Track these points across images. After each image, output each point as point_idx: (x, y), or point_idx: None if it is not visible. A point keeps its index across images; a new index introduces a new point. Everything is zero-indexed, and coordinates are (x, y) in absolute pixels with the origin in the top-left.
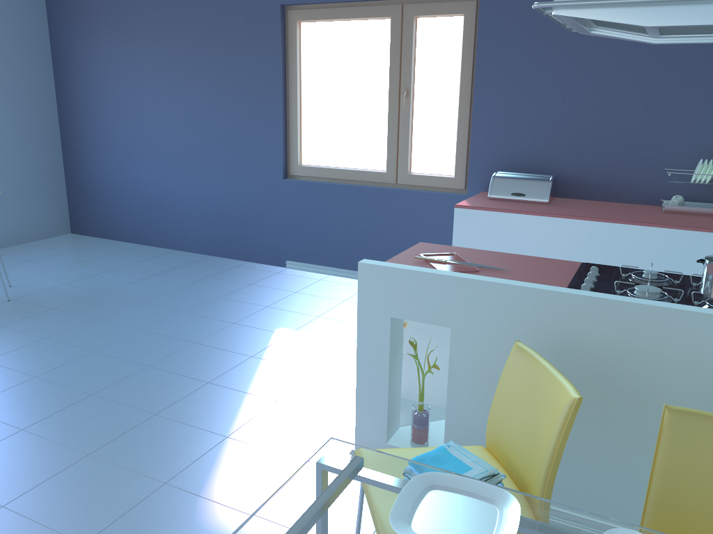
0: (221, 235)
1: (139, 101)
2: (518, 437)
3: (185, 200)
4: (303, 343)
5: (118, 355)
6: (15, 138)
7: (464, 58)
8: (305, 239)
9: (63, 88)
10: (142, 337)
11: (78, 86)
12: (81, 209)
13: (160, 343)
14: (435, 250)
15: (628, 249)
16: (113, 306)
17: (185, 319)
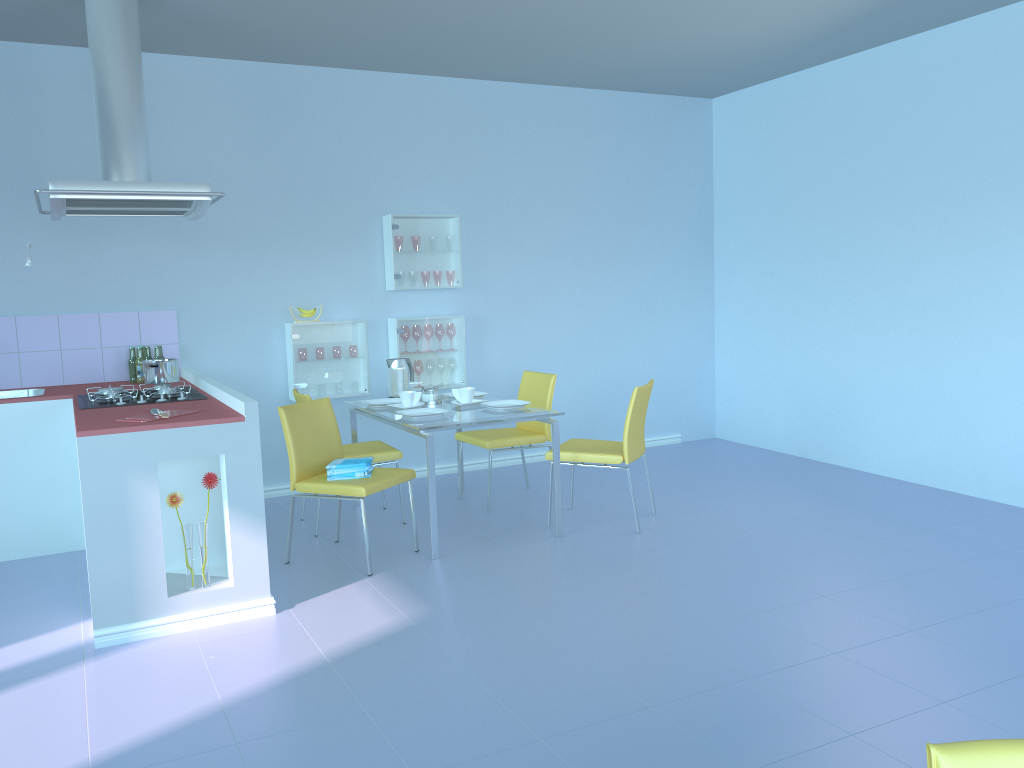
0: None
1: None
2: (315, 446)
3: None
4: None
5: None
6: None
7: None
8: None
9: None
10: None
11: None
12: None
13: None
14: (112, 424)
15: None
16: None
17: None
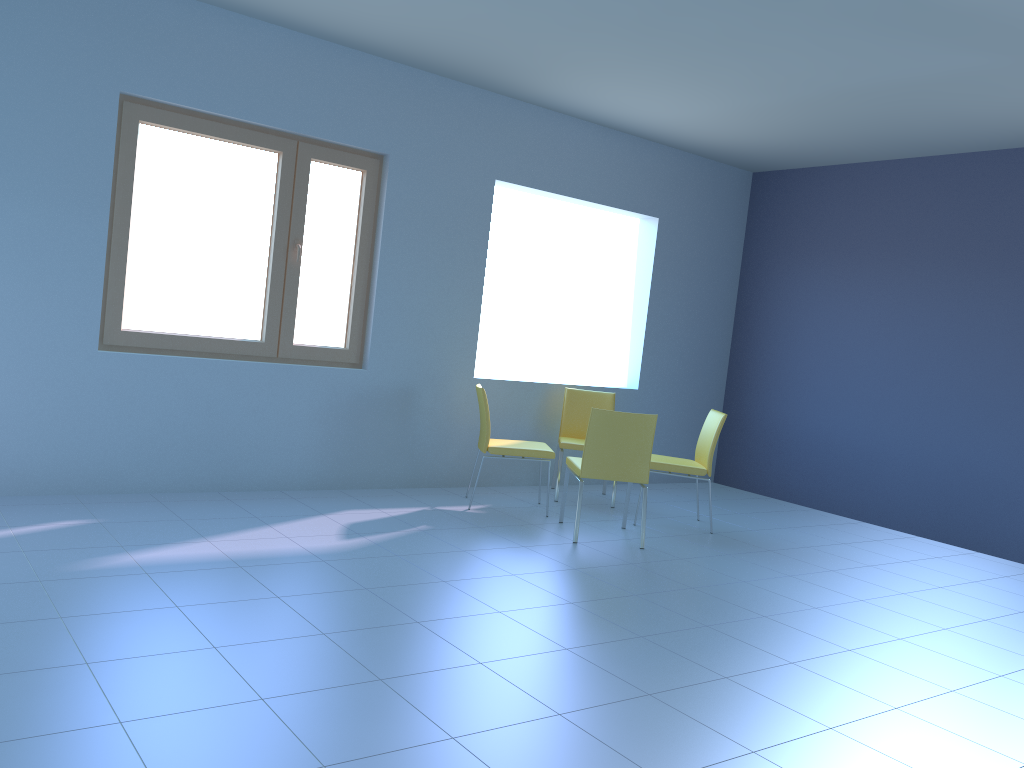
0: (938, 511)
1: (848, 335)
2: None
3: (891, 460)
4: None
5: (894, 610)
6: (689, 363)
7: None
8: None
9: (745, 315)
10: (907, 599)
11: (766, 313)
12: (734, 455)
13: (938, 610)
14: None
15: None
16: (839, 562)
17: (947, 594)
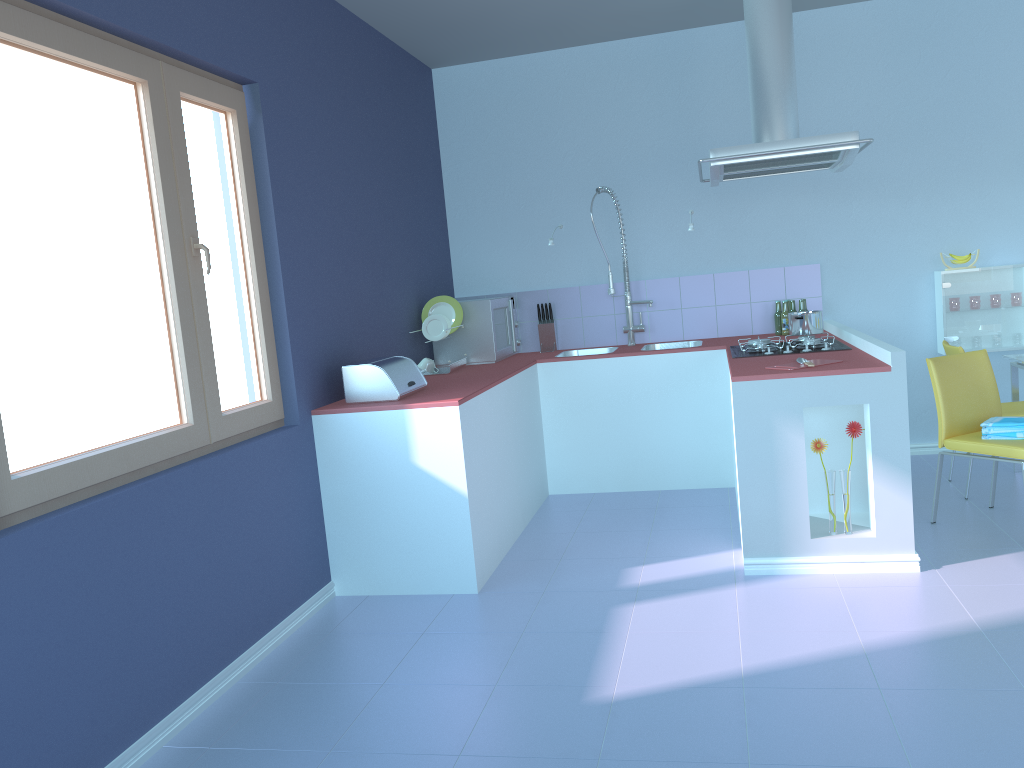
0: None
1: None
2: (968, 402)
3: None
4: (644, 663)
5: None
6: None
7: (248, 188)
8: (90, 695)
9: None
10: None
11: None
12: None
13: None
14: (762, 371)
15: (516, 403)
16: None
17: None
